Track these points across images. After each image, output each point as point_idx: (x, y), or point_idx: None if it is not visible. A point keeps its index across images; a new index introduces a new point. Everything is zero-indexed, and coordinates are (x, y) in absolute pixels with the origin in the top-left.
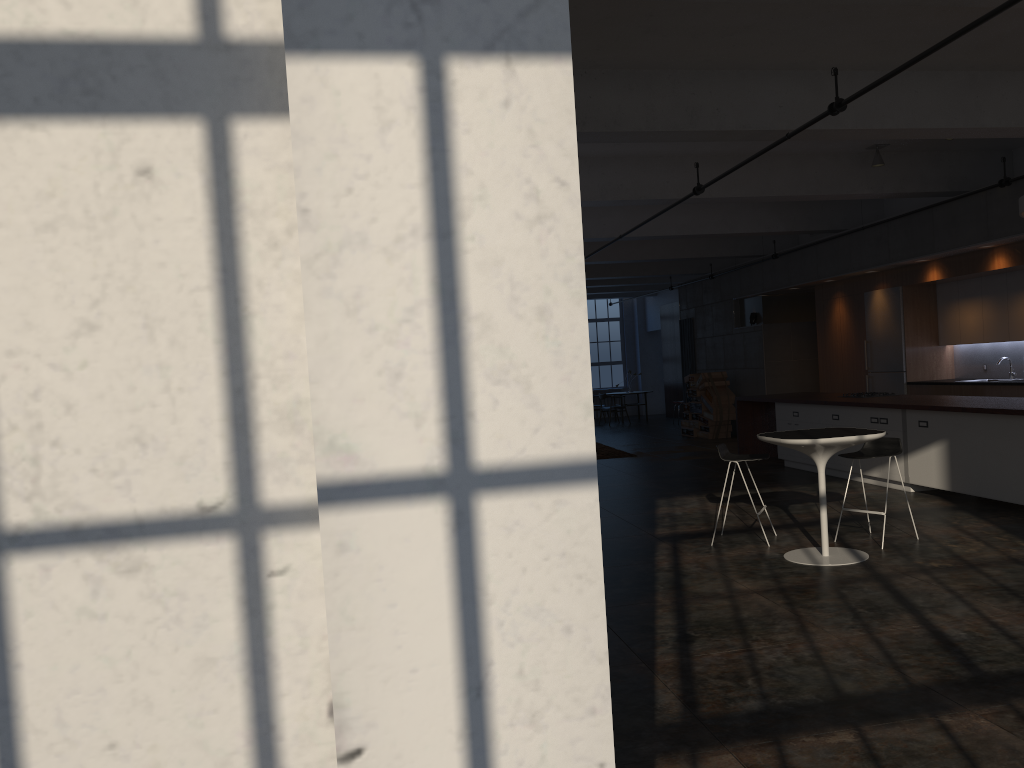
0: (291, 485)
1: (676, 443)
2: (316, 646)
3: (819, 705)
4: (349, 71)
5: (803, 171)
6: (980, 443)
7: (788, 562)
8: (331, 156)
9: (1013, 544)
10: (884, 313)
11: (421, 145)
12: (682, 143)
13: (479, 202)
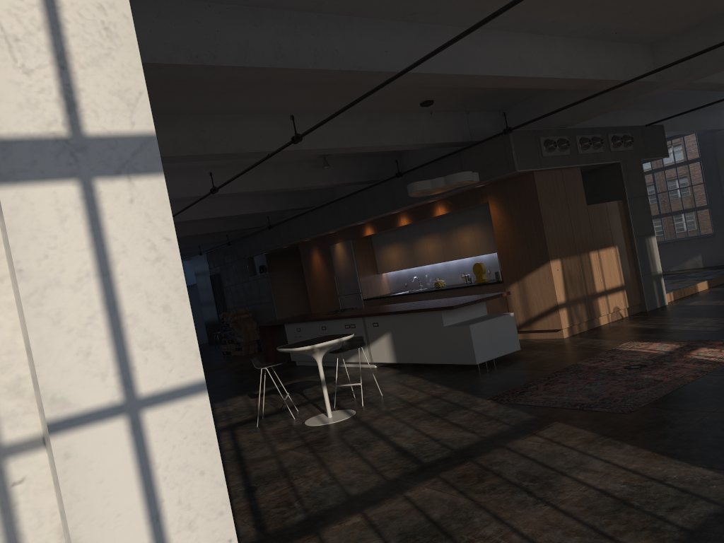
0: (21, 428)
1: (220, 362)
2: (49, 520)
3: (339, 506)
4: (38, 191)
5: (281, 173)
6: (408, 331)
7: (308, 426)
8: (33, 238)
9: (433, 387)
10: (344, 257)
11: (86, 227)
12: None
13: (123, 254)
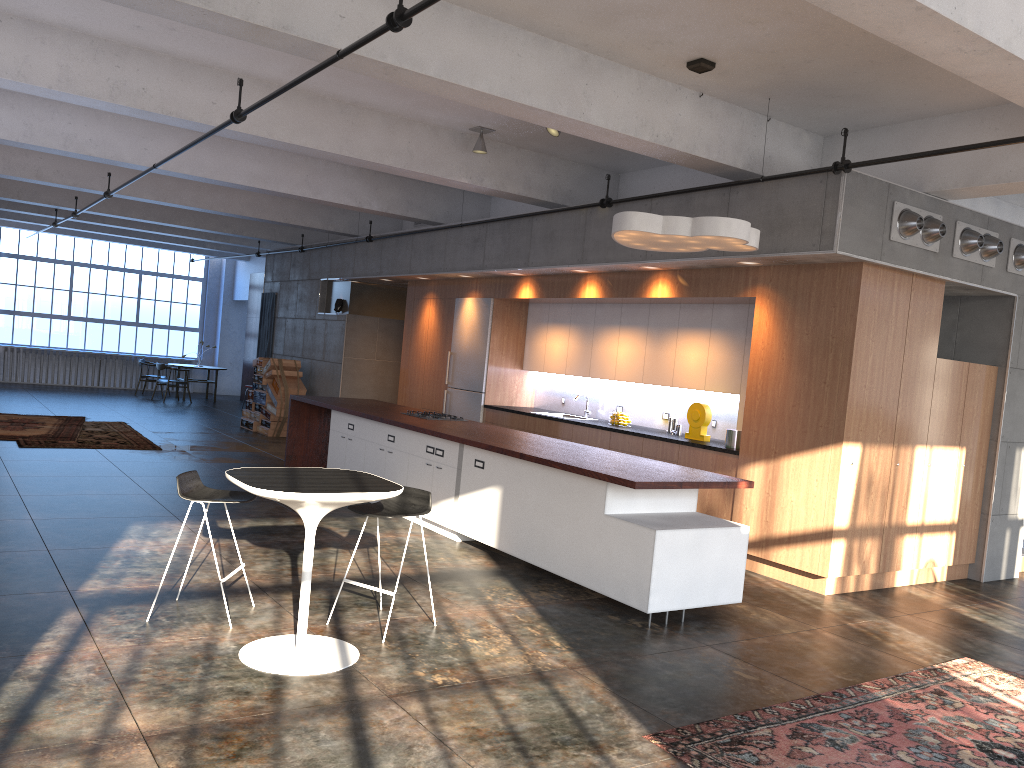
0: None
1: (226, 437)
2: None
3: None
4: None
5: (394, 137)
6: (535, 498)
7: (239, 665)
8: None
9: (545, 642)
10: (472, 325)
11: None
12: (235, 53)
13: None
